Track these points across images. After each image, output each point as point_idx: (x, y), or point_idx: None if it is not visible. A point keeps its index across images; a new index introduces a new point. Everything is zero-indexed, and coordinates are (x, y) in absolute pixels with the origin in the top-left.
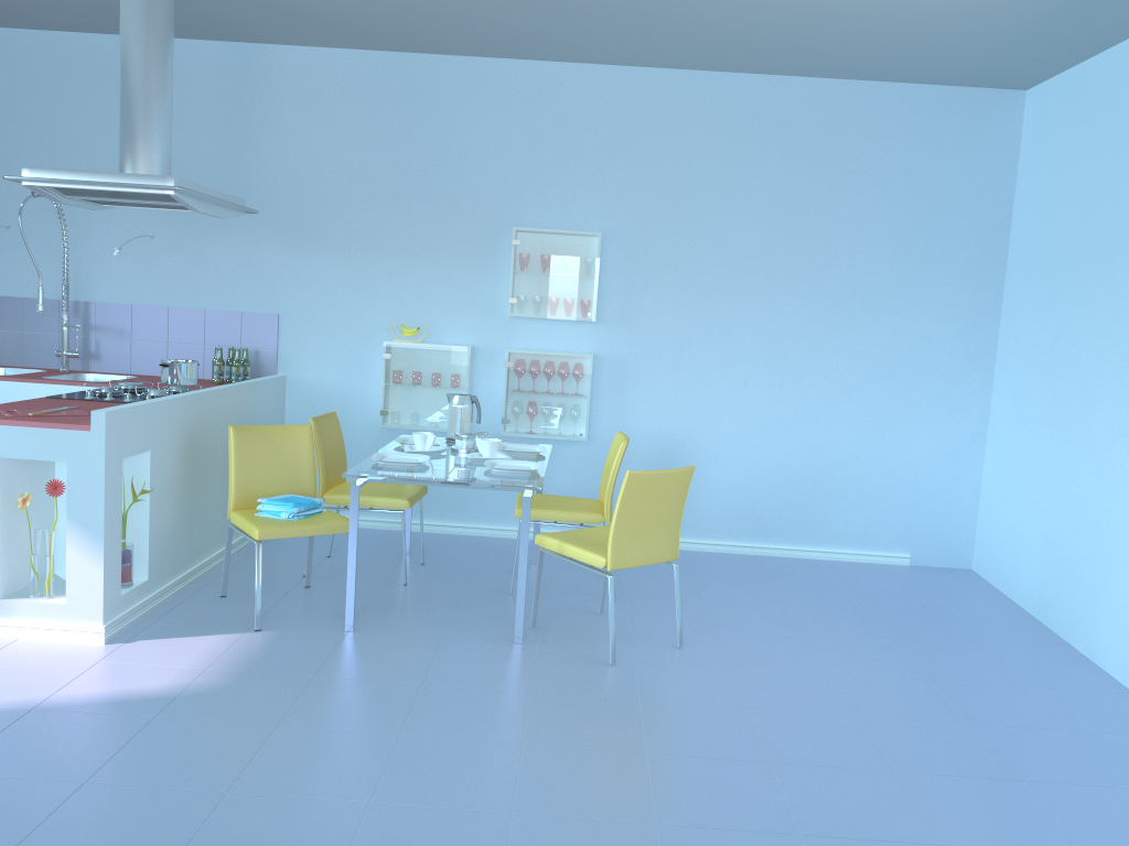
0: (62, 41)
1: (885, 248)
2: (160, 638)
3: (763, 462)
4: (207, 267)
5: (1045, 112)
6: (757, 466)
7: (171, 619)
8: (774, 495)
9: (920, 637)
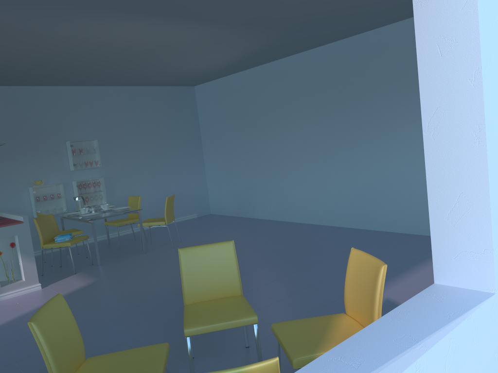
0: None
1: (172, 131)
2: (53, 283)
3: (155, 198)
4: None
5: (203, 92)
6: (154, 200)
7: (43, 281)
8: (160, 207)
9: (222, 225)
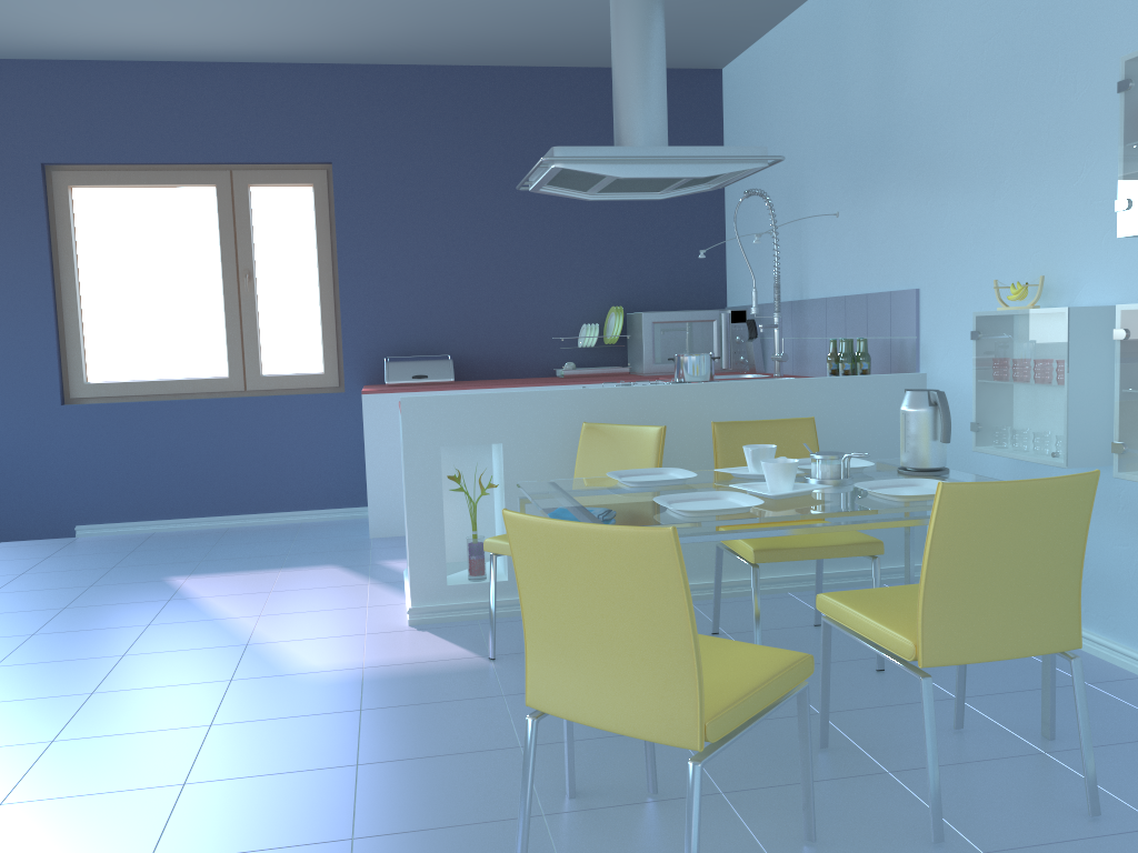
0: (790, 25)
1: None
2: (439, 635)
3: None
4: (869, 239)
5: None
6: None
7: (497, 626)
8: None
9: None
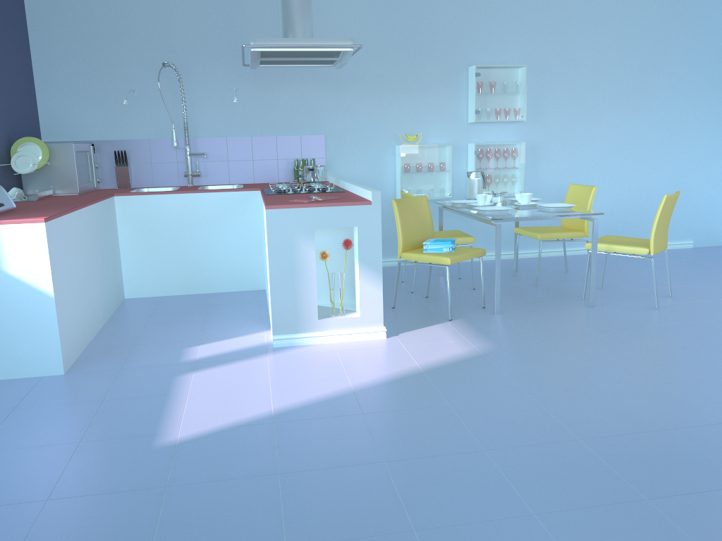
0: None
1: (677, 63)
2: (408, 331)
3: (614, 197)
4: (275, 107)
5: None
6: (611, 200)
7: (392, 322)
8: (621, 216)
9: None
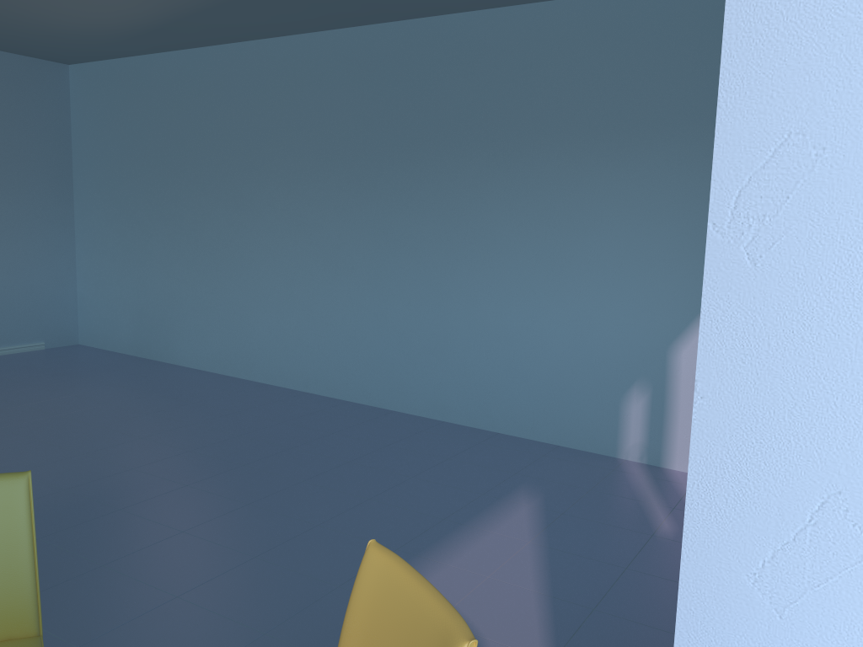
0: None
1: (2, 155)
2: None
3: None
4: None
5: (88, 82)
6: None
7: None
8: None
9: (95, 374)
